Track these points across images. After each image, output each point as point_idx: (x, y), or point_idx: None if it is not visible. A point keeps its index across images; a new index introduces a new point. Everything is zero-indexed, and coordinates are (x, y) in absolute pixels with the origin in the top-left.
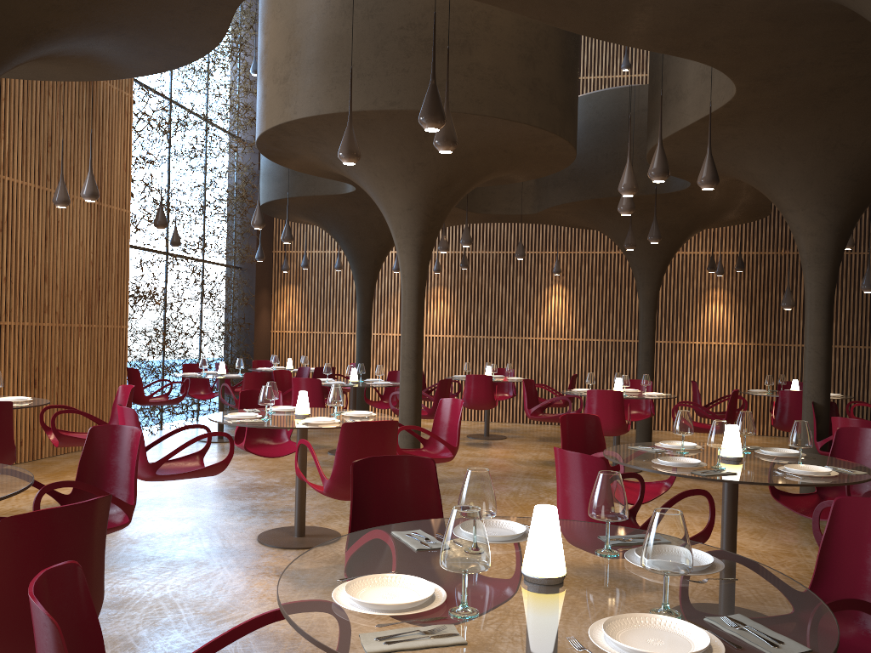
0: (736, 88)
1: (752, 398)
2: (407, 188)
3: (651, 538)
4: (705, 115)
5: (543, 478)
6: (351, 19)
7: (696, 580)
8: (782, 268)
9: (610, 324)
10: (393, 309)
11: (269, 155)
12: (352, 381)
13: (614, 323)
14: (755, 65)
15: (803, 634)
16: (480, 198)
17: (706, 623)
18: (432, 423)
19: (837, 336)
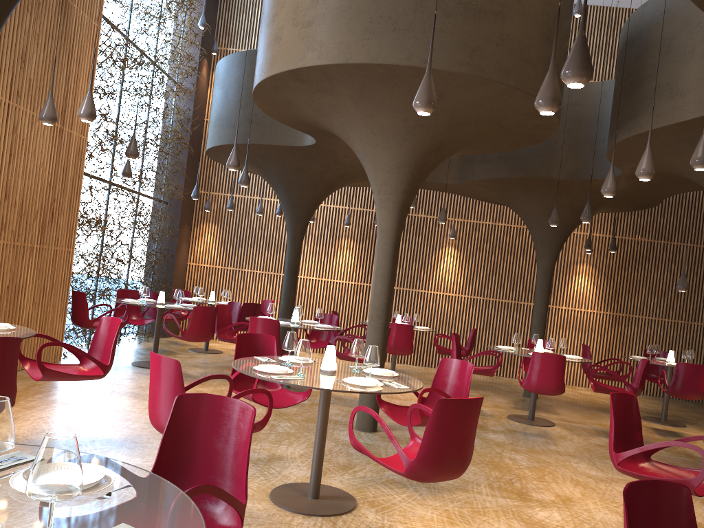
0: None
1: (604, 358)
2: (400, 147)
3: None
4: None
5: (480, 428)
6: None
7: None
8: (637, 252)
9: (492, 285)
10: (303, 254)
11: (260, 99)
12: (294, 321)
13: (496, 285)
14: None
15: None
16: None
17: None
18: None
19: (677, 312)
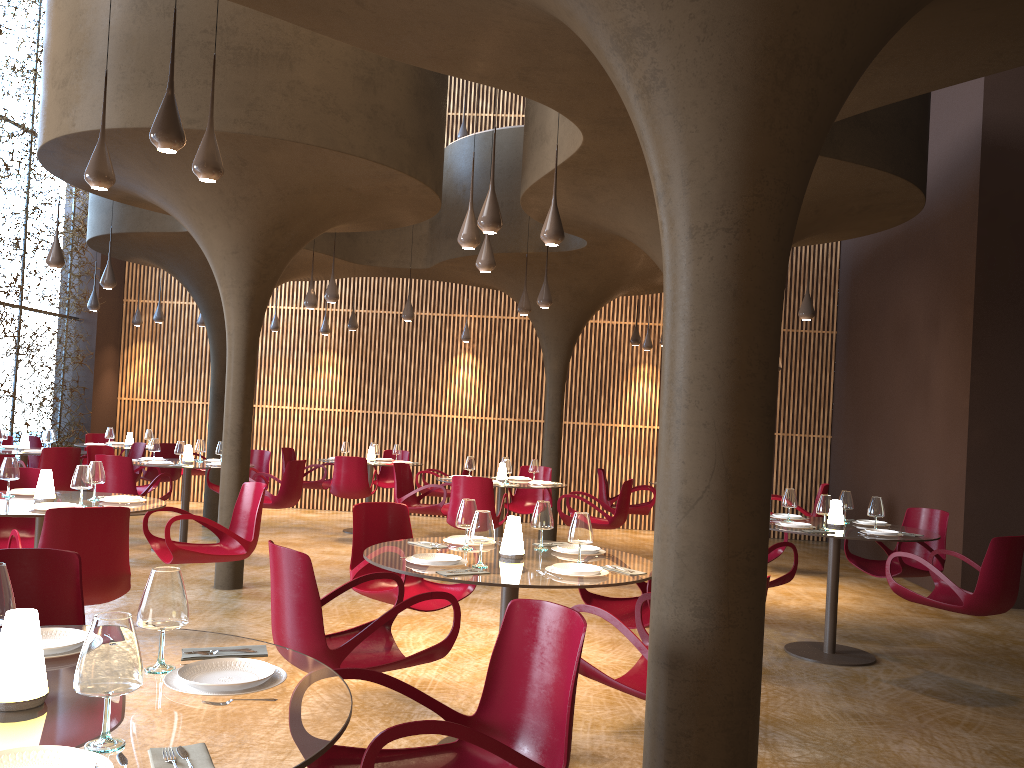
0: (581, 131)
1: None
2: (230, 226)
3: (82, 650)
4: (563, 160)
5: None
6: (144, 16)
7: (223, 701)
8: None
9: (526, 401)
10: (271, 375)
11: (63, 176)
12: (186, 461)
13: (530, 400)
14: (589, 105)
15: (249, 767)
16: (364, 247)
17: (143, 756)
18: (311, 514)
19: None
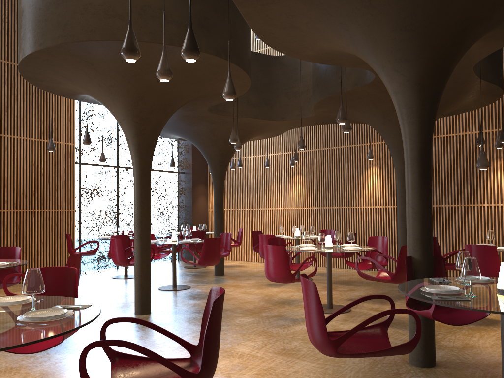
0: None
1: None
2: (115, 105)
3: None
4: None
5: (249, 314)
6: None
7: None
8: None
9: None
10: (271, 192)
11: (69, 97)
12: (172, 240)
13: None
14: None
15: None
16: (278, 110)
17: None
18: None
19: None
